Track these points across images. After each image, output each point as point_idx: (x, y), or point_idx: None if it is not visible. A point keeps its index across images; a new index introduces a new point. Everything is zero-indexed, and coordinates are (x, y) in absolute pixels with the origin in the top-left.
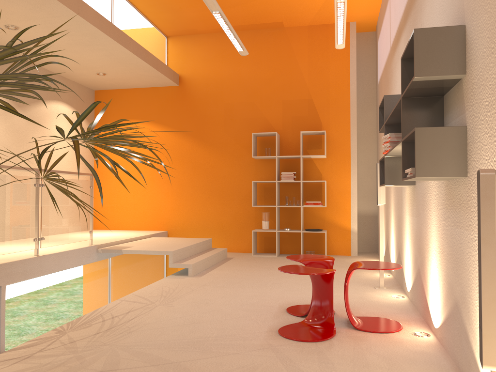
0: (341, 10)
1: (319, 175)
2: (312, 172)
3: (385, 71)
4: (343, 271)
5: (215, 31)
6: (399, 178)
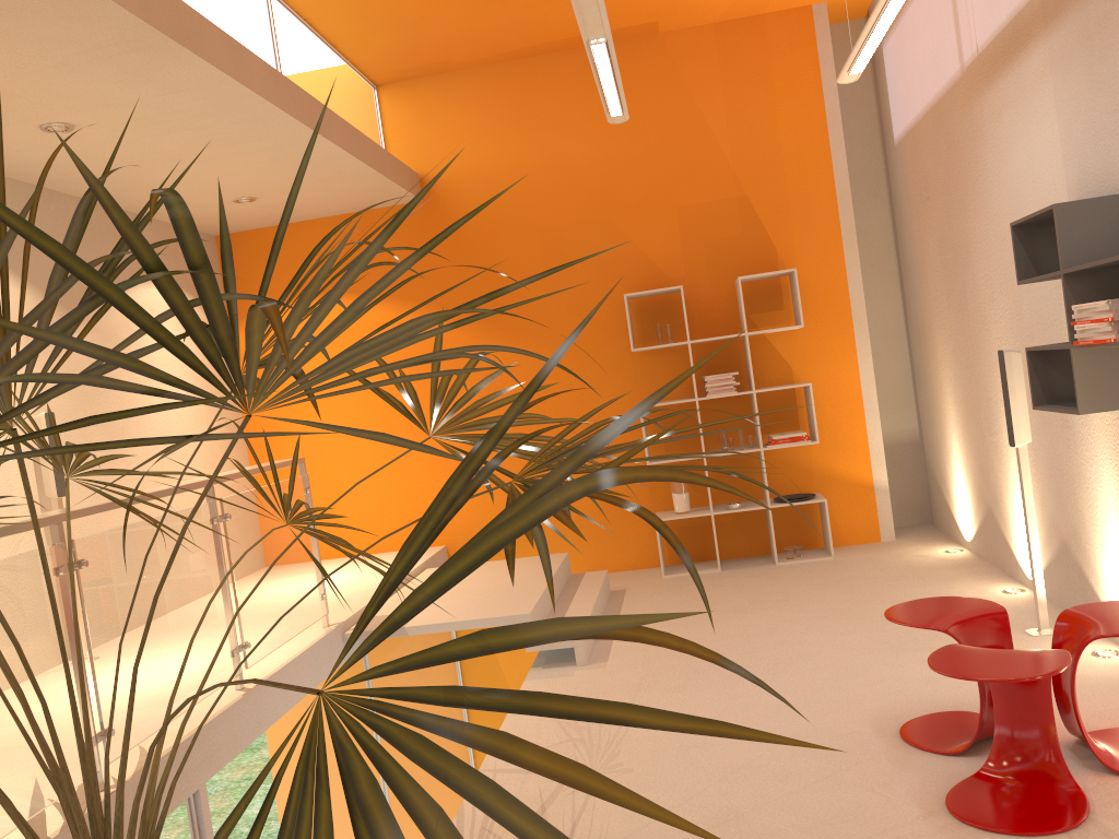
0: (897, 4)
1: (786, 370)
2: (768, 366)
3: (935, 118)
4: (912, 595)
5: (494, 60)
6: (1111, 395)
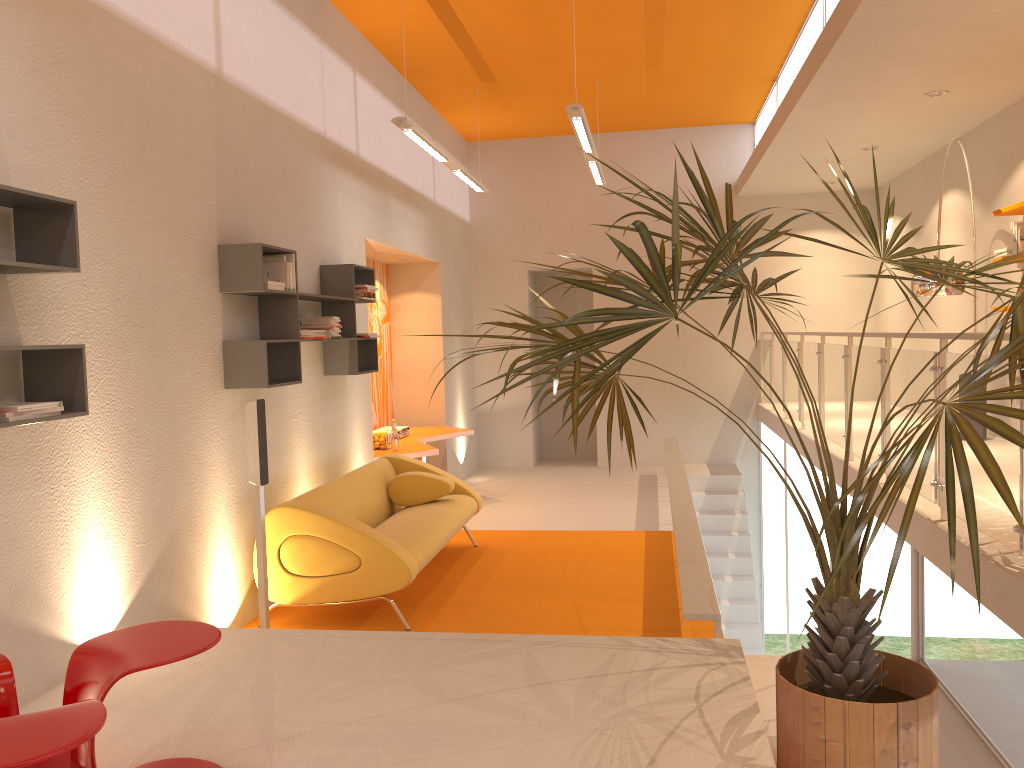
0: None
1: None
2: None
3: None
4: None
5: None
6: None
